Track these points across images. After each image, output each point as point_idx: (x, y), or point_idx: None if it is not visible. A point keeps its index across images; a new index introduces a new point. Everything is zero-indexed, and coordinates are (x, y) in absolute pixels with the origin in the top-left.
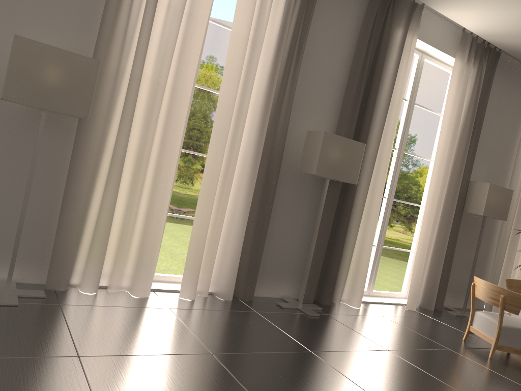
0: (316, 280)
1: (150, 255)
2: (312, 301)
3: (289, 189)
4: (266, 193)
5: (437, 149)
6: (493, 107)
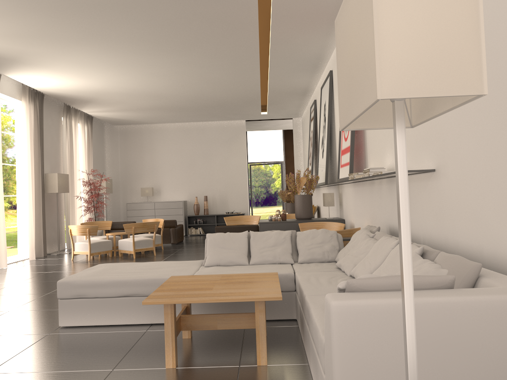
0: None
1: None
2: None
3: None
4: None
5: (25, 158)
6: (45, 126)
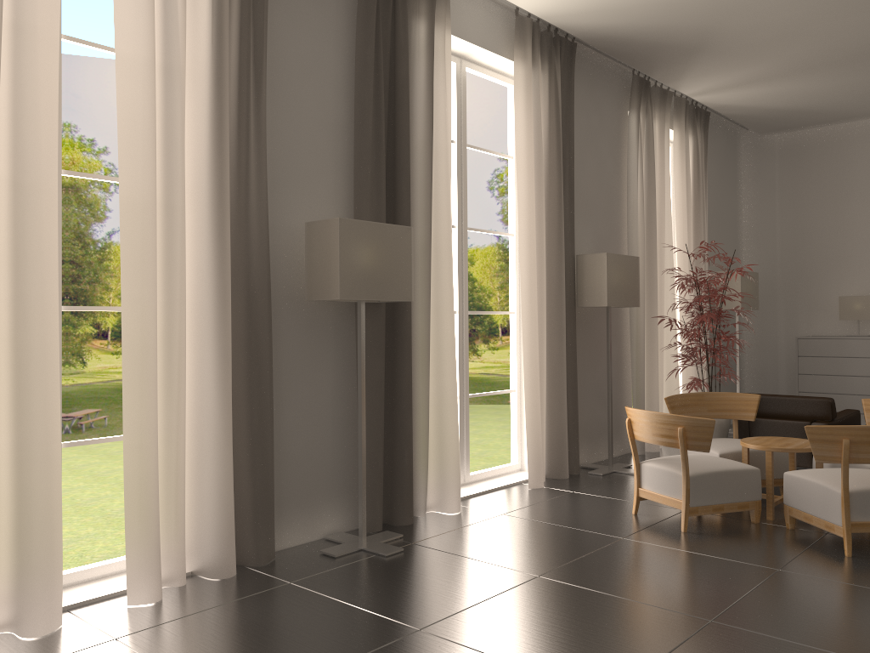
0: (380, 486)
1: (45, 542)
2: (380, 526)
3: (296, 337)
4: (256, 354)
5: (520, 214)
6: (582, 131)
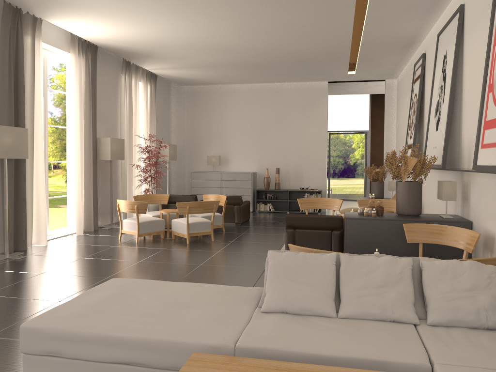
0: (12, 234)
1: None
2: (13, 250)
3: None
4: None
5: (72, 120)
6: (100, 83)
